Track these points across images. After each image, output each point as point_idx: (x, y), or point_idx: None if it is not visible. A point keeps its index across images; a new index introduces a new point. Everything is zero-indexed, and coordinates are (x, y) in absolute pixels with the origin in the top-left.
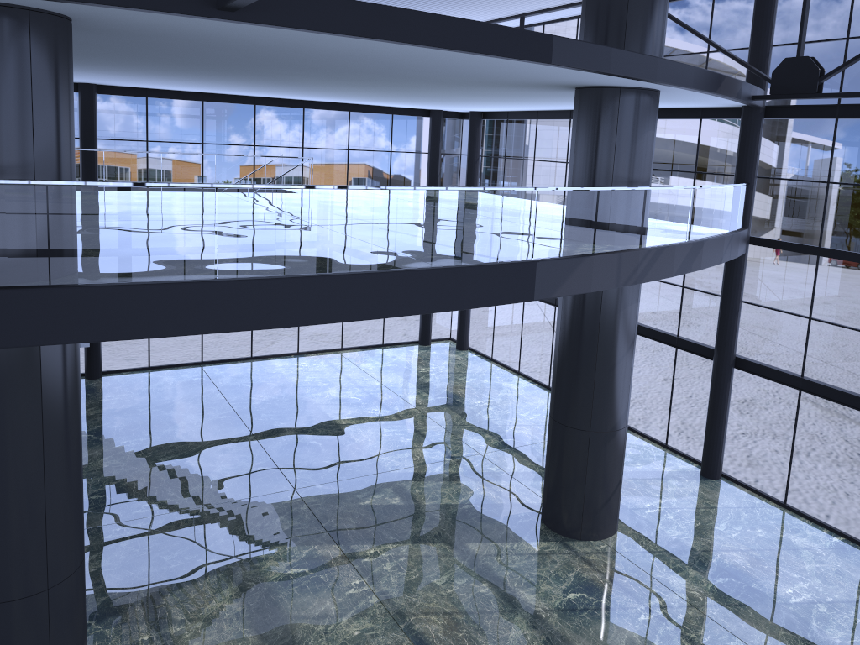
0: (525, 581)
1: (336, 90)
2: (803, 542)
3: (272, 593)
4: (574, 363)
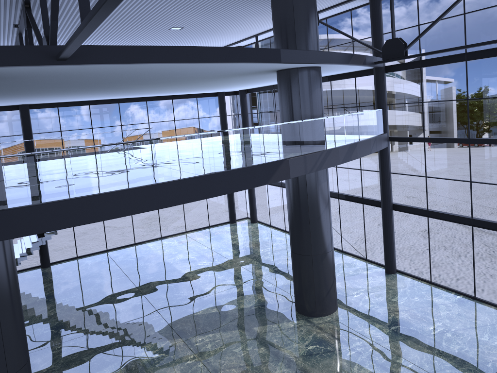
0: (285, 343)
1: (156, 89)
2: (440, 301)
3: (144, 369)
4: (297, 219)
